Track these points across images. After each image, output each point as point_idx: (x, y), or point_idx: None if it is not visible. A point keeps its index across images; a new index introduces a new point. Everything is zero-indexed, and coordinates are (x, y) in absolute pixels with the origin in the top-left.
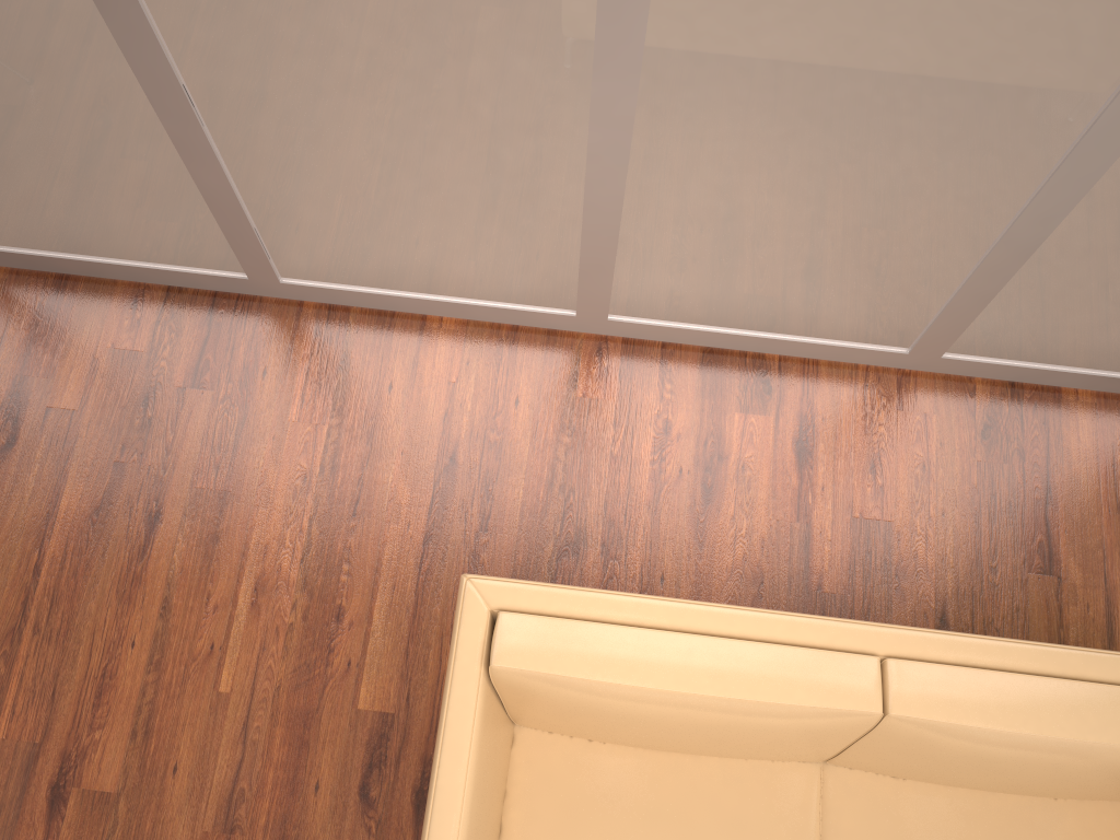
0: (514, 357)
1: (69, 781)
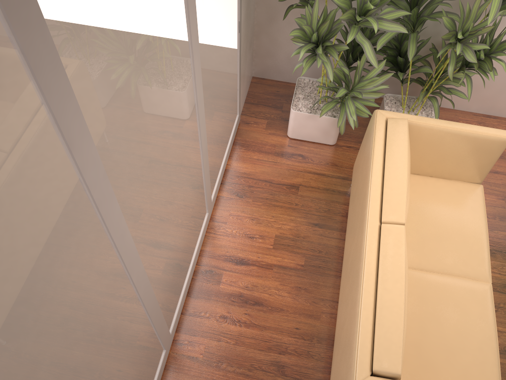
0: None
1: None
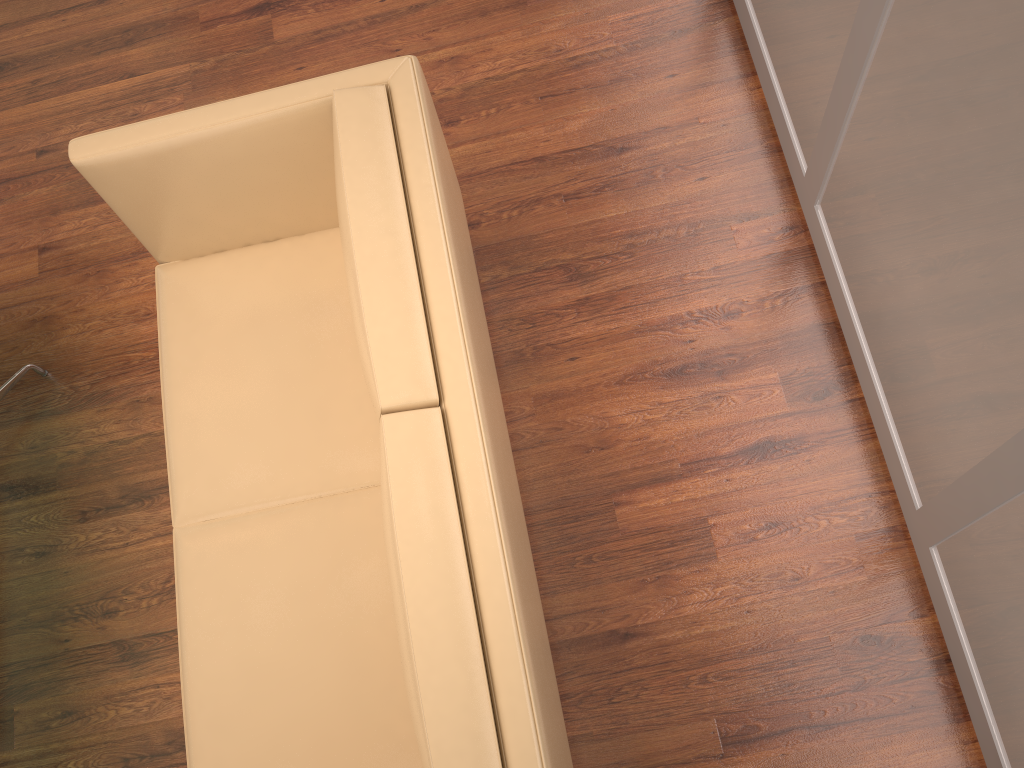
0: (748, 160)
1: (274, 10)
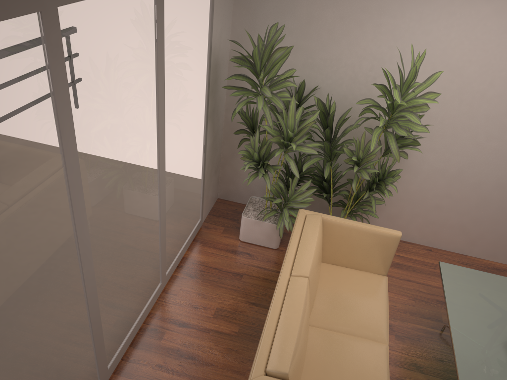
0: None
1: None
